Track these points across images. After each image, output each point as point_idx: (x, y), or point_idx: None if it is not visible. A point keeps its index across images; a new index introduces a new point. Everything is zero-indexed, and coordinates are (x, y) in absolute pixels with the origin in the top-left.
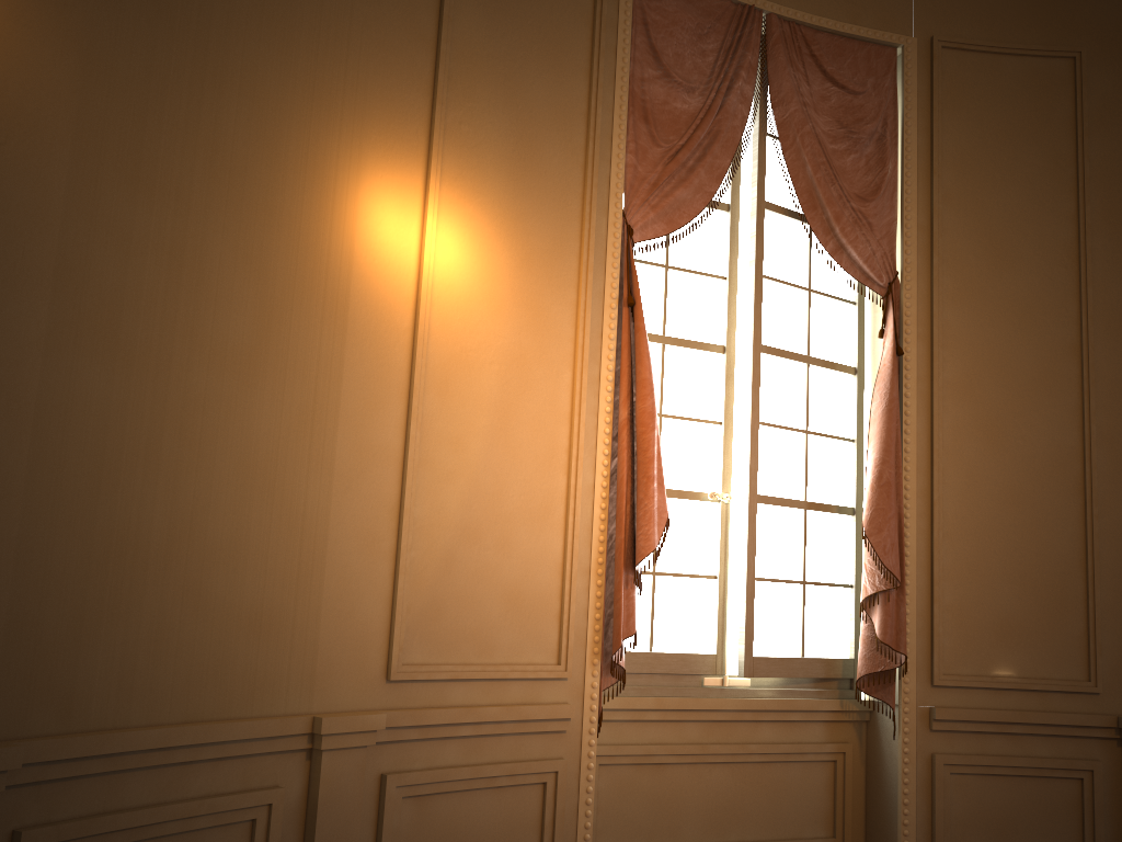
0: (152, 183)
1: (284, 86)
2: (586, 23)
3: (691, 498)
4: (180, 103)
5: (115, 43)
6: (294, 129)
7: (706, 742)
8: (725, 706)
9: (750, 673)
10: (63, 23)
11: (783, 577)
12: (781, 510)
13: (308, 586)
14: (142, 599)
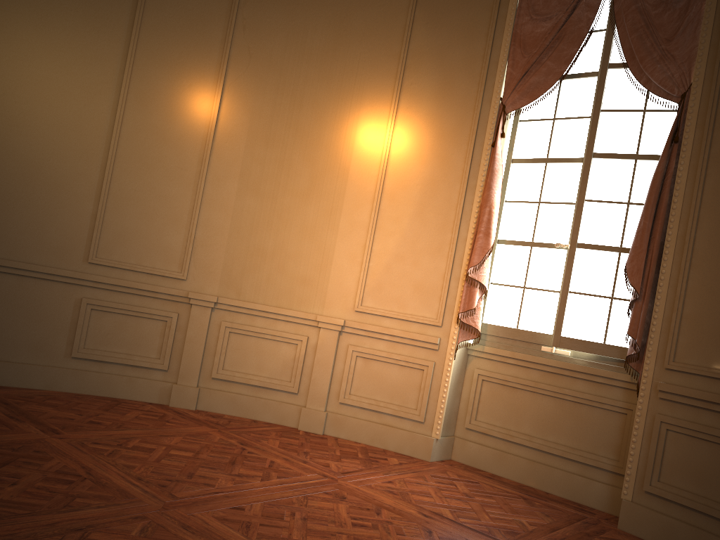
0: (273, 142)
1: (327, 97)
2: (489, 10)
3: (550, 247)
4: (284, 115)
5: (262, 104)
6: (330, 111)
7: (541, 382)
8: (550, 363)
9: (556, 345)
10: (244, 105)
11: (595, 293)
12: (599, 252)
13: (324, 271)
14: (264, 267)
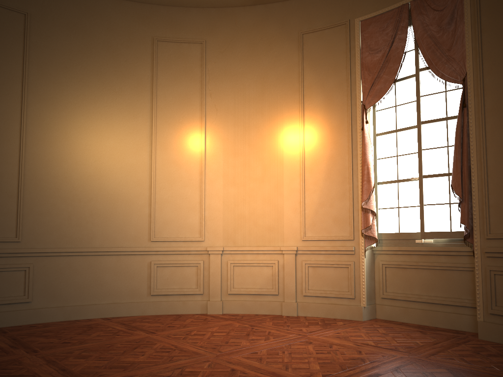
0: (238, 154)
1: (263, 122)
2: (345, 53)
3: (408, 180)
4: (241, 137)
5: (228, 134)
6: (266, 129)
7: (420, 262)
8: (422, 249)
9: (423, 237)
10: (218, 137)
11: (439, 202)
12: (436, 178)
13: (280, 220)
14: (245, 225)
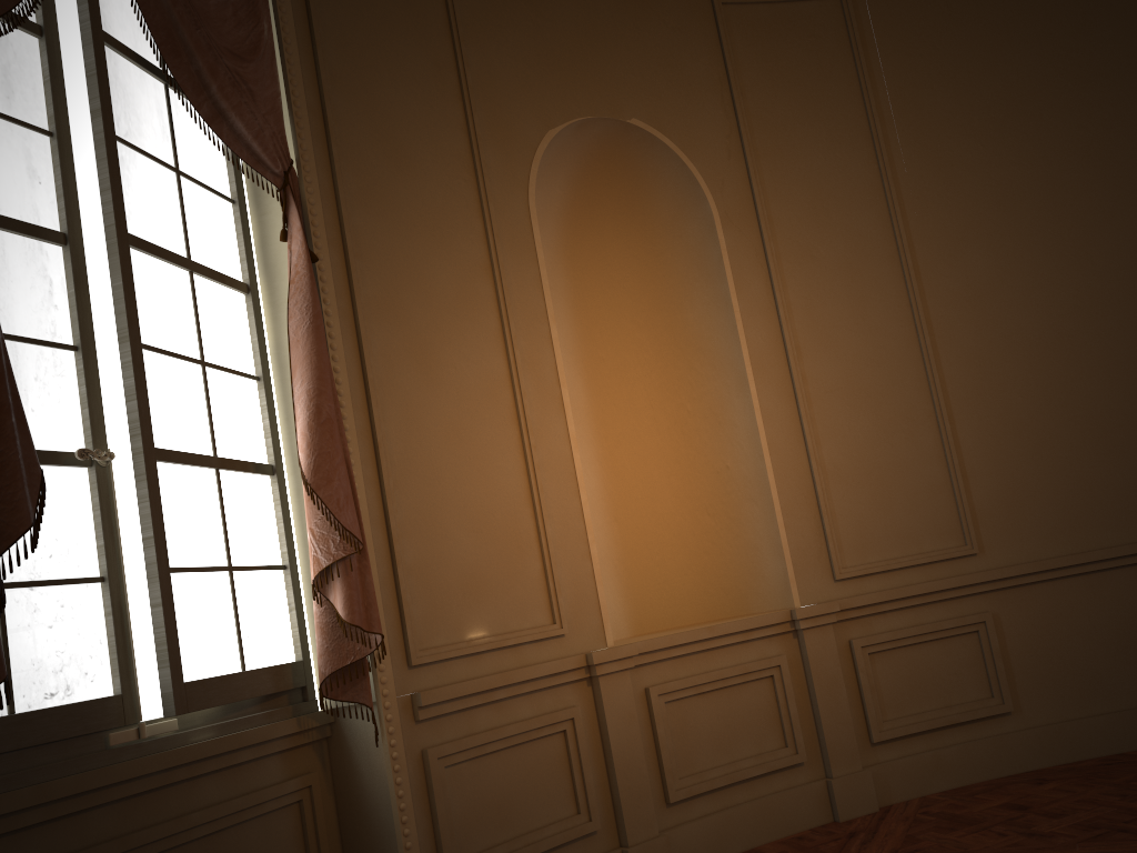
0: None
1: None
2: None
3: (47, 461)
4: None
5: None
6: None
7: (125, 833)
8: (150, 768)
9: (184, 708)
10: None
11: (205, 563)
12: (188, 470)
13: None
14: None
